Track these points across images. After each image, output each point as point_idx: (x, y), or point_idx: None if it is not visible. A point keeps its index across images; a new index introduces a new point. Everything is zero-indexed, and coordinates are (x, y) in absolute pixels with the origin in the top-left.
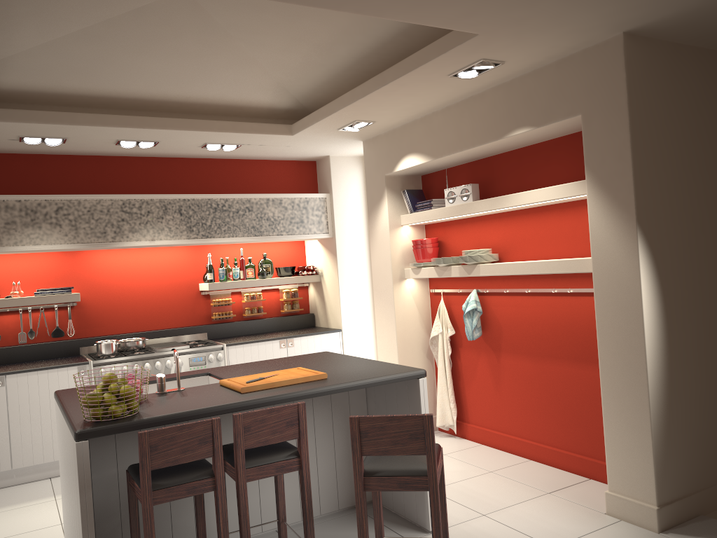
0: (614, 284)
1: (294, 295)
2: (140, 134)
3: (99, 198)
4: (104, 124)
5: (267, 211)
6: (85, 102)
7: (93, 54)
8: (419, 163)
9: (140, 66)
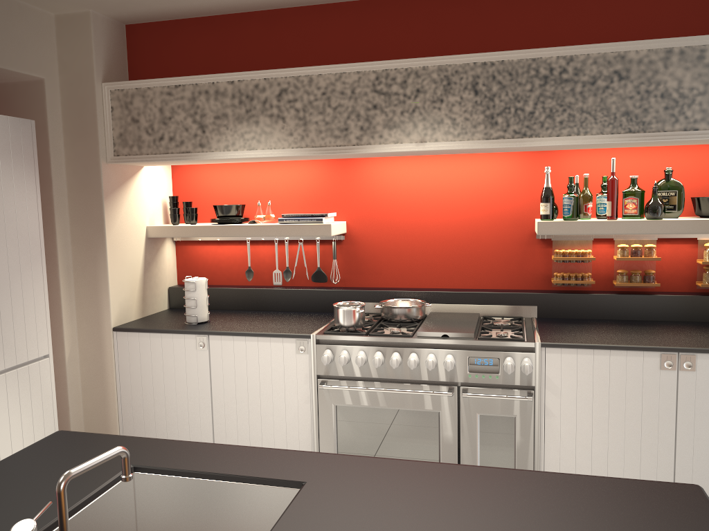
0: None
1: None
2: None
3: (339, 71)
4: None
5: (663, 78)
6: None
7: None
8: None
9: None
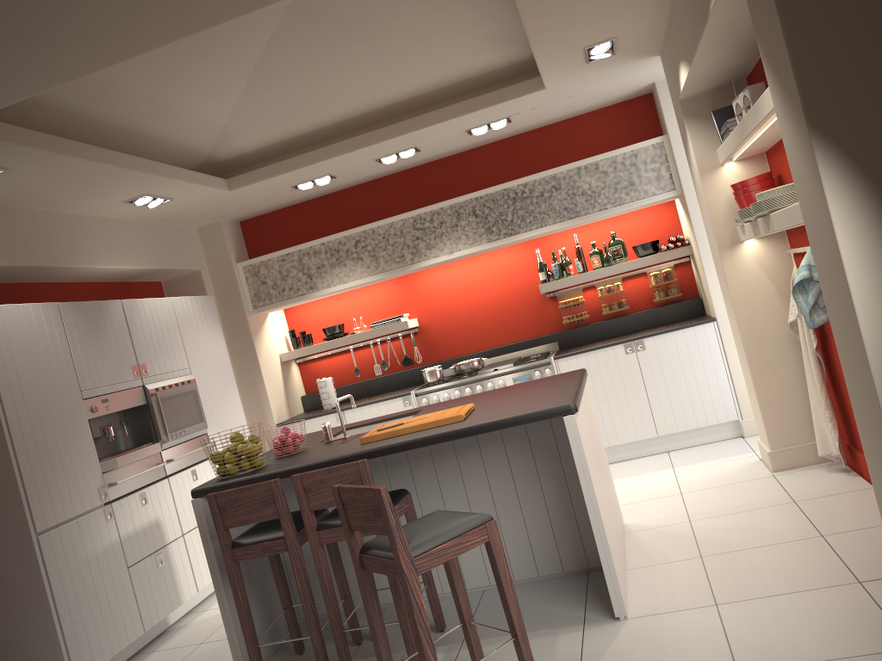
0: (820, 241)
1: (665, 277)
2: (381, 149)
3: (390, 221)
4: (335, 154)
5: (580, 184)
6: (322, 136)
7: (280, 96)
8: (686, 75)
9: (329, 86)
